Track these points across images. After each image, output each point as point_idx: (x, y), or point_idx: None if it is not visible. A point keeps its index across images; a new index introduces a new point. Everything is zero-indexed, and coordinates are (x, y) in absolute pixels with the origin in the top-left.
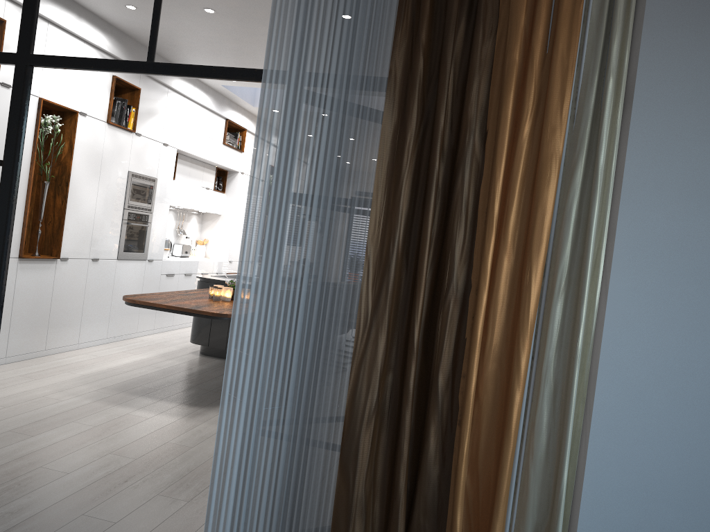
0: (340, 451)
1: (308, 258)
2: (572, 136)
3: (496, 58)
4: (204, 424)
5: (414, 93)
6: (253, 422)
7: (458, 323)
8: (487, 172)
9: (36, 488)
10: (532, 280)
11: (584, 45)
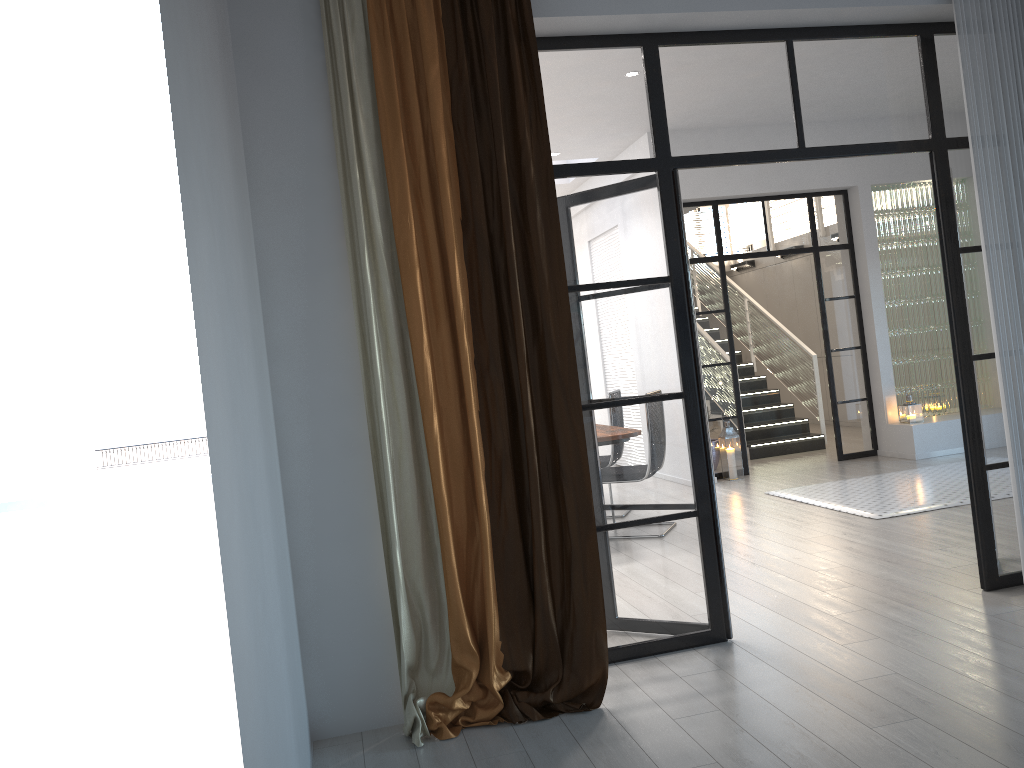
0: None
1: None
2: None
3: None
4: None
5: None
6: None
7: None
8: None
9: (743, 622)
10: None
11: None
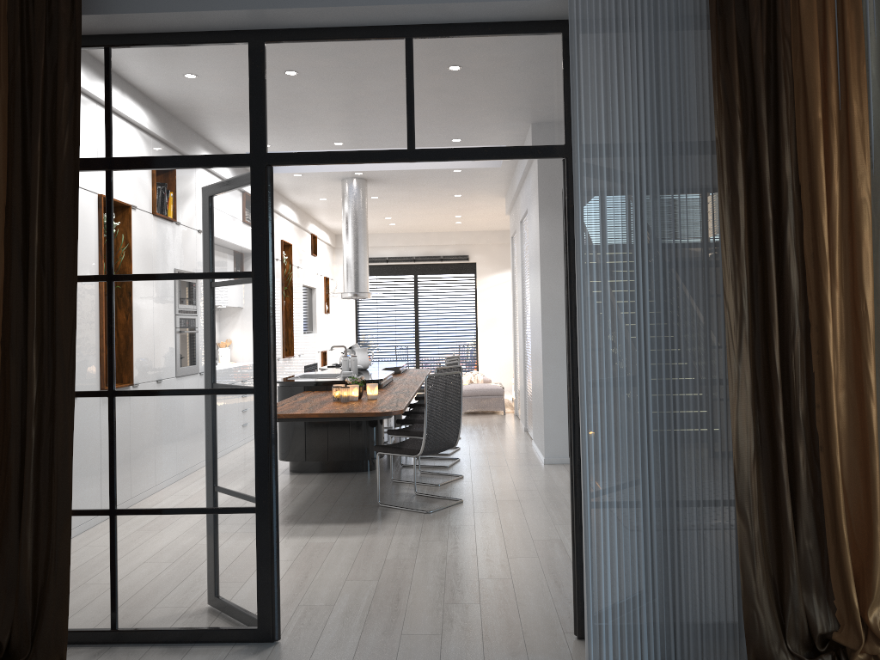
0: (735, 493)
1: (649, 323)
2: (873, 180)
3: (797, 118)
4: (396, 536)
5: (739, 158)
6: (620, 489)
7: (806, 360)
8: (806, 221)
9: (323, 623)
10: (868, 311)
11: (870, 100)
